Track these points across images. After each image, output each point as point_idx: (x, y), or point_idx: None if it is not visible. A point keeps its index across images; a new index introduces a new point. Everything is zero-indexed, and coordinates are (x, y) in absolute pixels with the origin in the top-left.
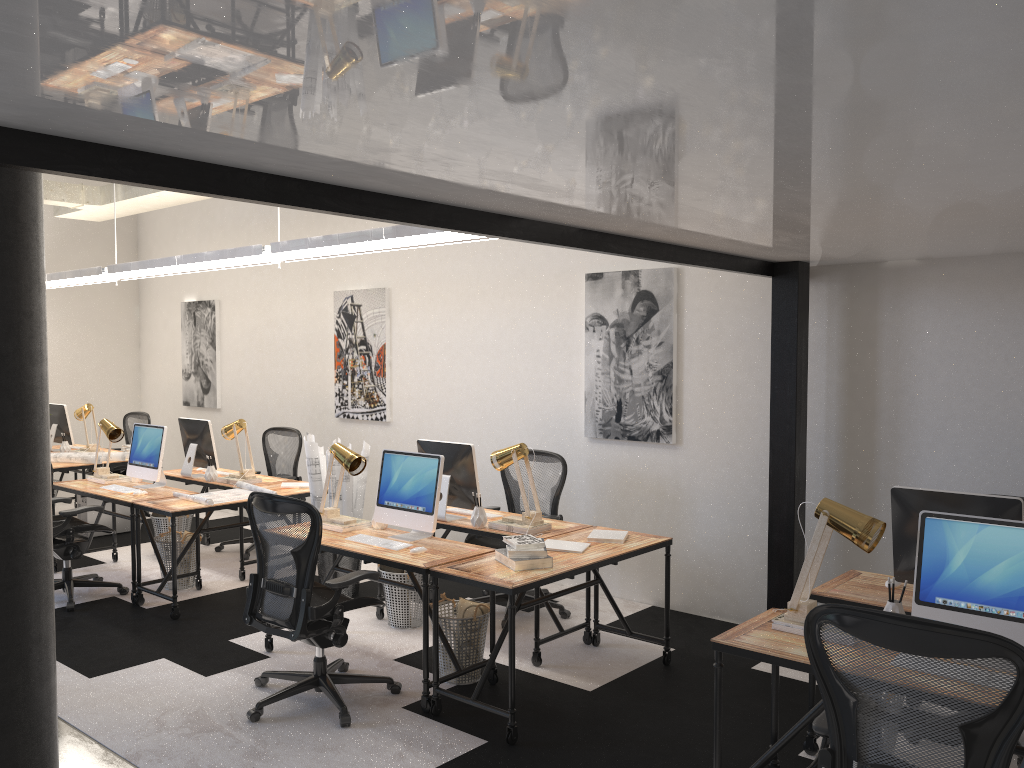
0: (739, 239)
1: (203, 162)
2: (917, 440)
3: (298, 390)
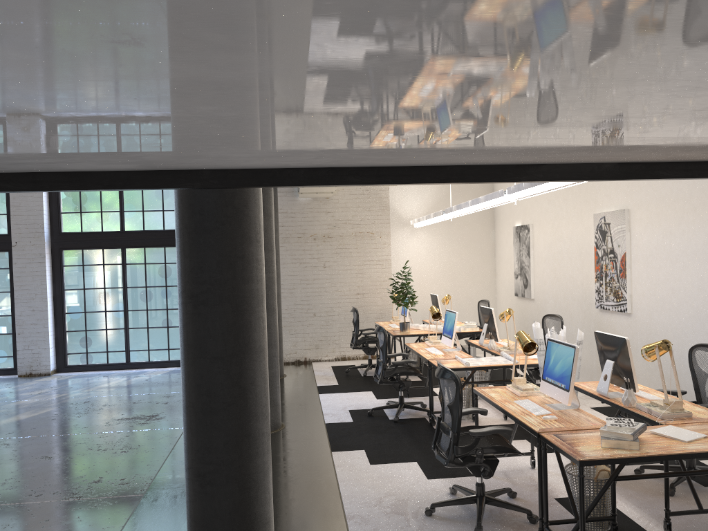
0: None
1: (260, 168)
2: None
3: (575, 287)
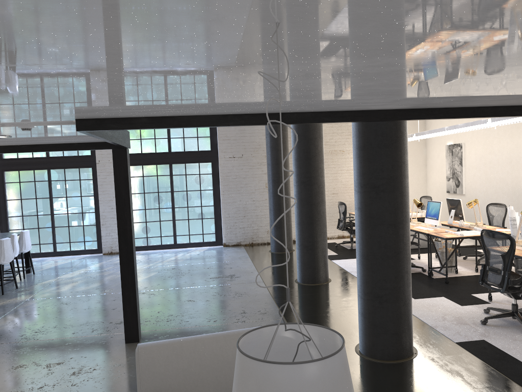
0: None
1: (466, 107)
2: None
3: (505, 185)
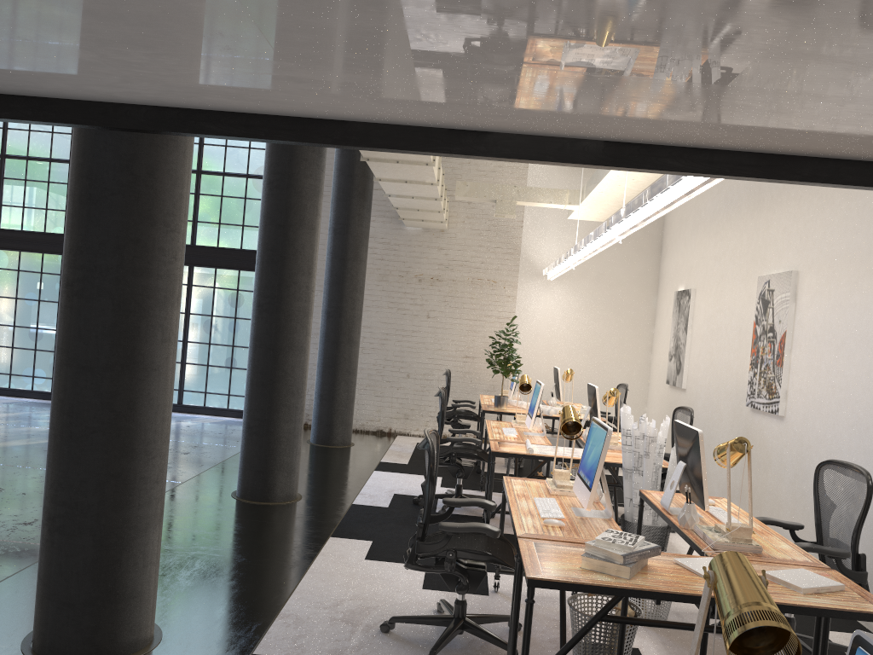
0: None
1: (89, 101)
2: None
3: (728, 376)
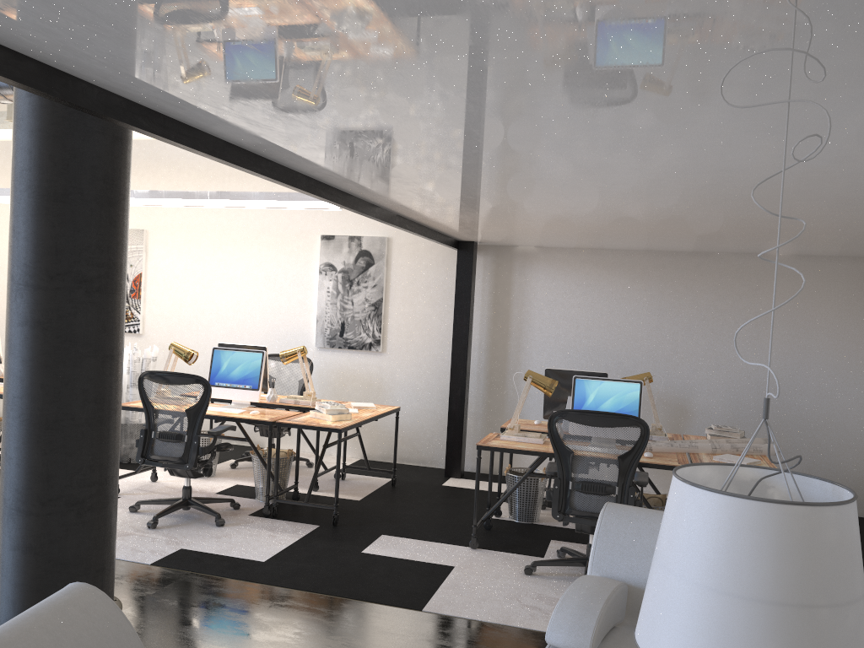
0: (467, 228)
1: (288, 168)
2: (531, 350)
3: None
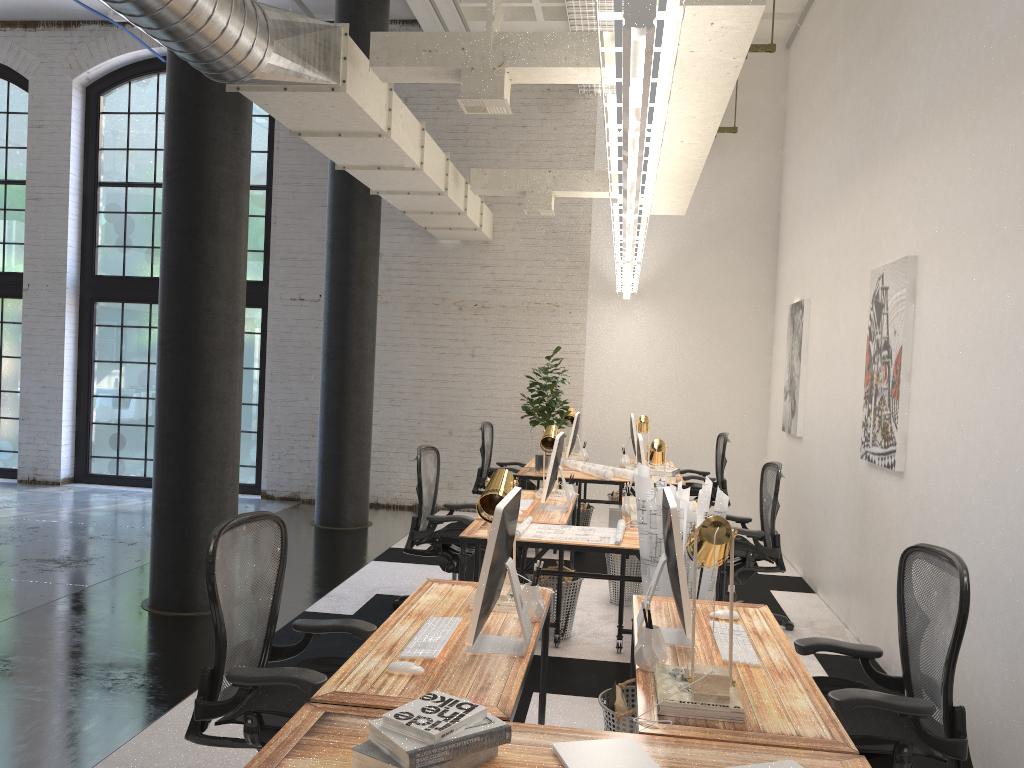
0: None
1: None
2: None
3: (844, 416)
